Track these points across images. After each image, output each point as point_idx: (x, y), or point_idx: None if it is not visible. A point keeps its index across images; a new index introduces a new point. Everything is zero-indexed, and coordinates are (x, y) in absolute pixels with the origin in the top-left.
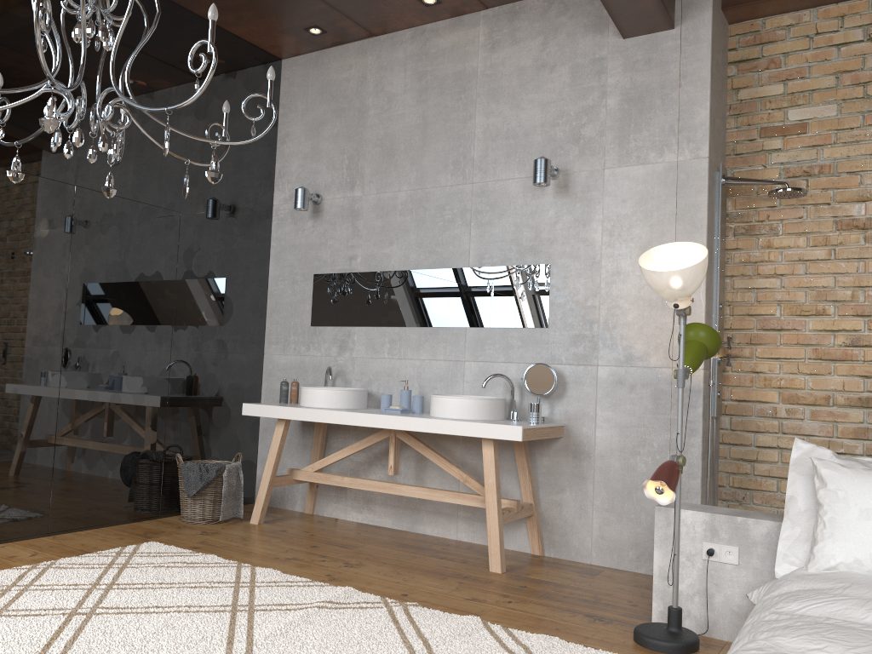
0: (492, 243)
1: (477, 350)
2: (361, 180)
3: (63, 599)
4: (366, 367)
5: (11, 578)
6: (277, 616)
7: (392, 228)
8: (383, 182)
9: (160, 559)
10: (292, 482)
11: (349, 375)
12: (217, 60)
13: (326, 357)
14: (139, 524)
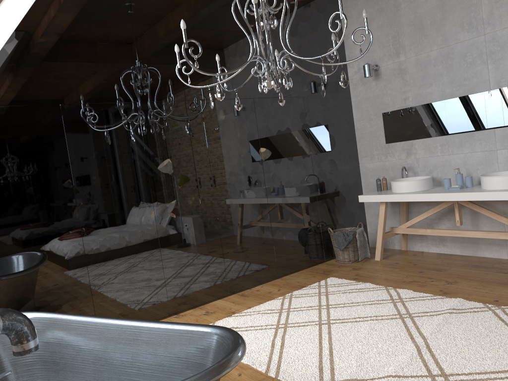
0: (506, 71)
1: (505, 142)
2: (403, 50)
3: (309, 315)
4: (426, 163)
5: (278, 305)
6: (427, 319)
7: (429, 75)
8: (419, 48)
9: (342, 287)
10: (393, 234)
11: (416, 169)
12: (304, 2)
13: (399, 160)
14: (317, 266)
